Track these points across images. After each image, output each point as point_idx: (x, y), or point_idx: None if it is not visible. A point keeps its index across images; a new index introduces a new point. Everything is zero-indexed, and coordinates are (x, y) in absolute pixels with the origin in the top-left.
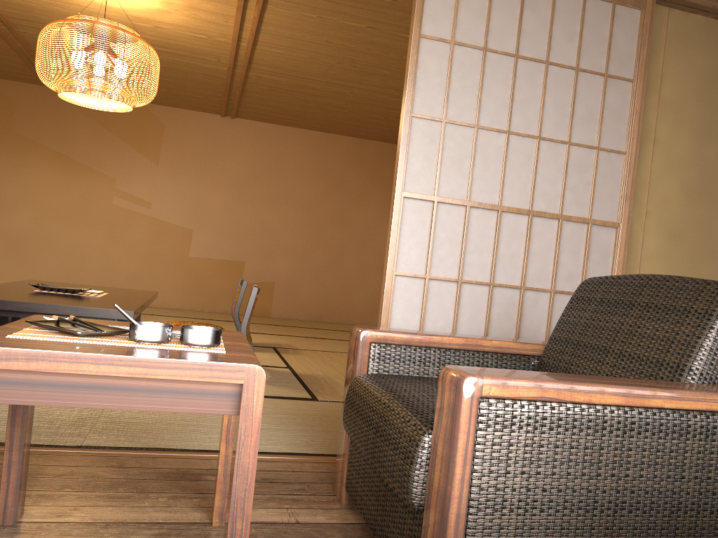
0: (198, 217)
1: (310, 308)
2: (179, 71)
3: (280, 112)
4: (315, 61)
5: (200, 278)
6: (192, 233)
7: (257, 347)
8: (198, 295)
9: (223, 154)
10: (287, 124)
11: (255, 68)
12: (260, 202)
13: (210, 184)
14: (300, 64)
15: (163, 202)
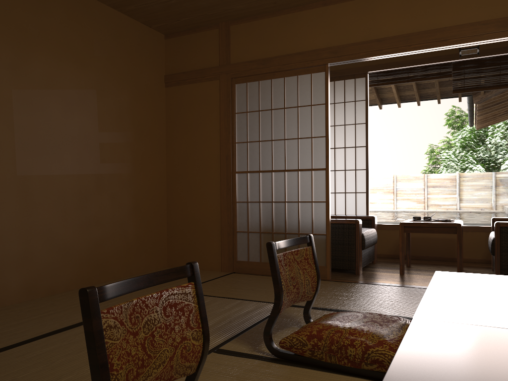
0: None
1: None
2: None
3: None
4: None
5: None
6: None
7: None
8: None
9: None
10: None
11: None
12: None
13: None
14: None
15: None
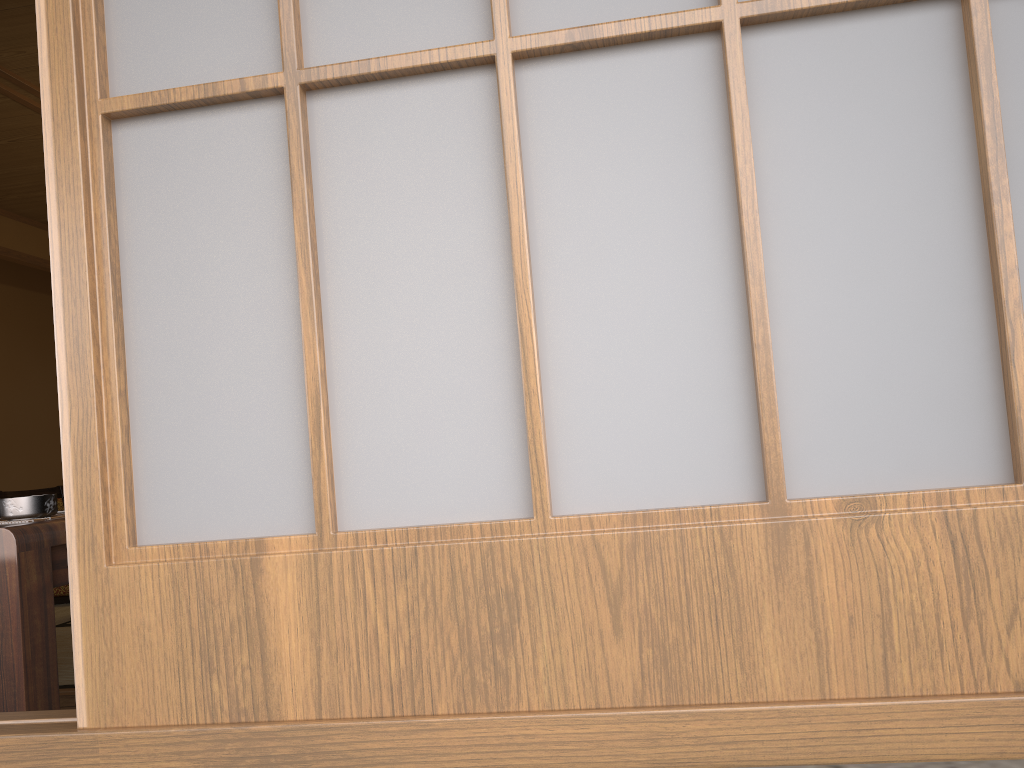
0: None
1: None
2: None
3: None
4: None
5: None
6: None
7: None
8: None
9: None
10: None
11: None
12: None
13: None
14: None
15: None
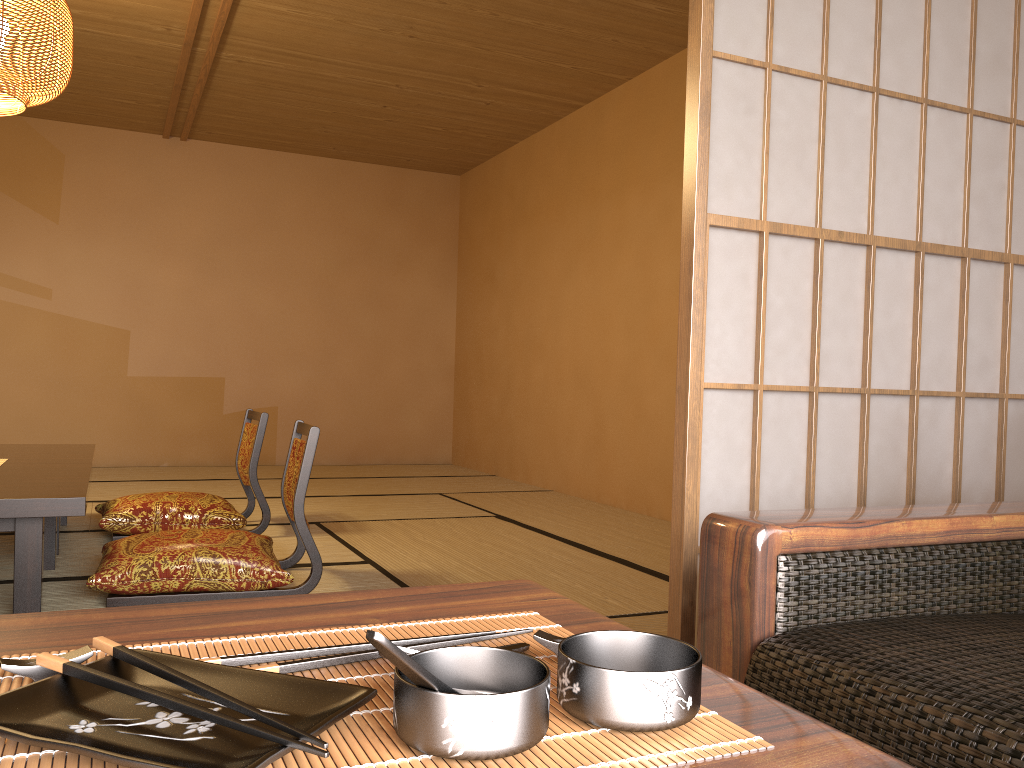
0: (138, 309)
1: (339, 444)
2: (91, 52)
3: (269, 126)
4: (343, 28)
5: (151, 411)
6: (129, 337)
7: (289, 525)
8: (148, 439)
9: (172, 201)
10: (277, 147)
11: (234, 43)
12: (242, 278)
13: (153, 252)
14: (316, 34)
15: (73, 286)
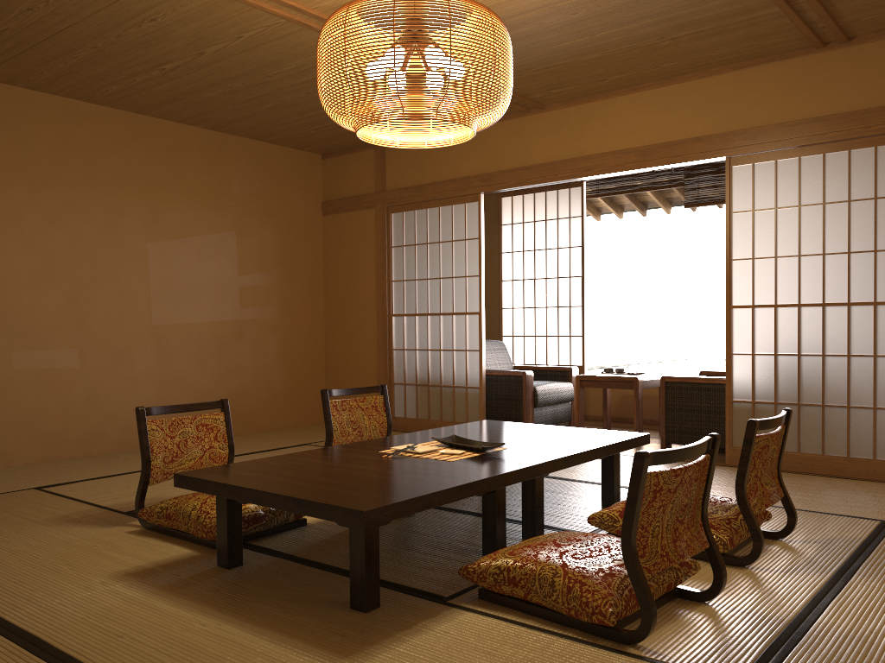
0: None
1: None
2: None
3: None
4: None
5: None
6: None
7: None
8: None
9: None
10: None
11: None
12: None
13: None
14: None
15: None
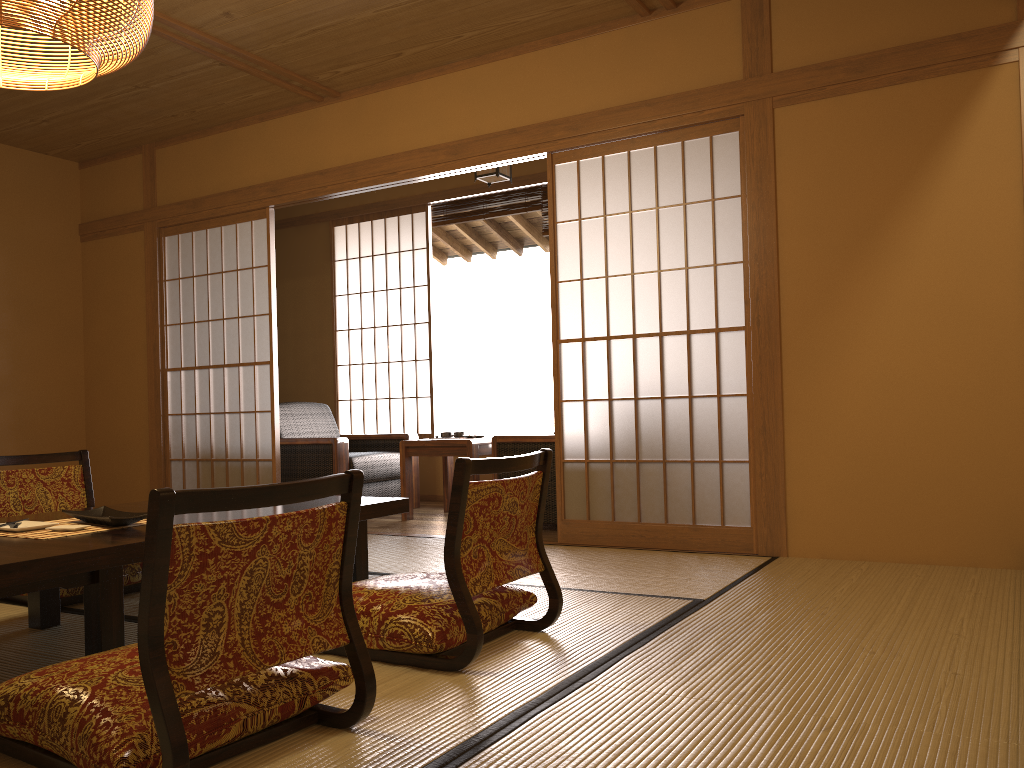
0: None
1: None
2: None
3: None
4: None
5: None
6: None
7: None
8: None
9: None
10: None
11: None
12: None
13: None
14: None
15: None
